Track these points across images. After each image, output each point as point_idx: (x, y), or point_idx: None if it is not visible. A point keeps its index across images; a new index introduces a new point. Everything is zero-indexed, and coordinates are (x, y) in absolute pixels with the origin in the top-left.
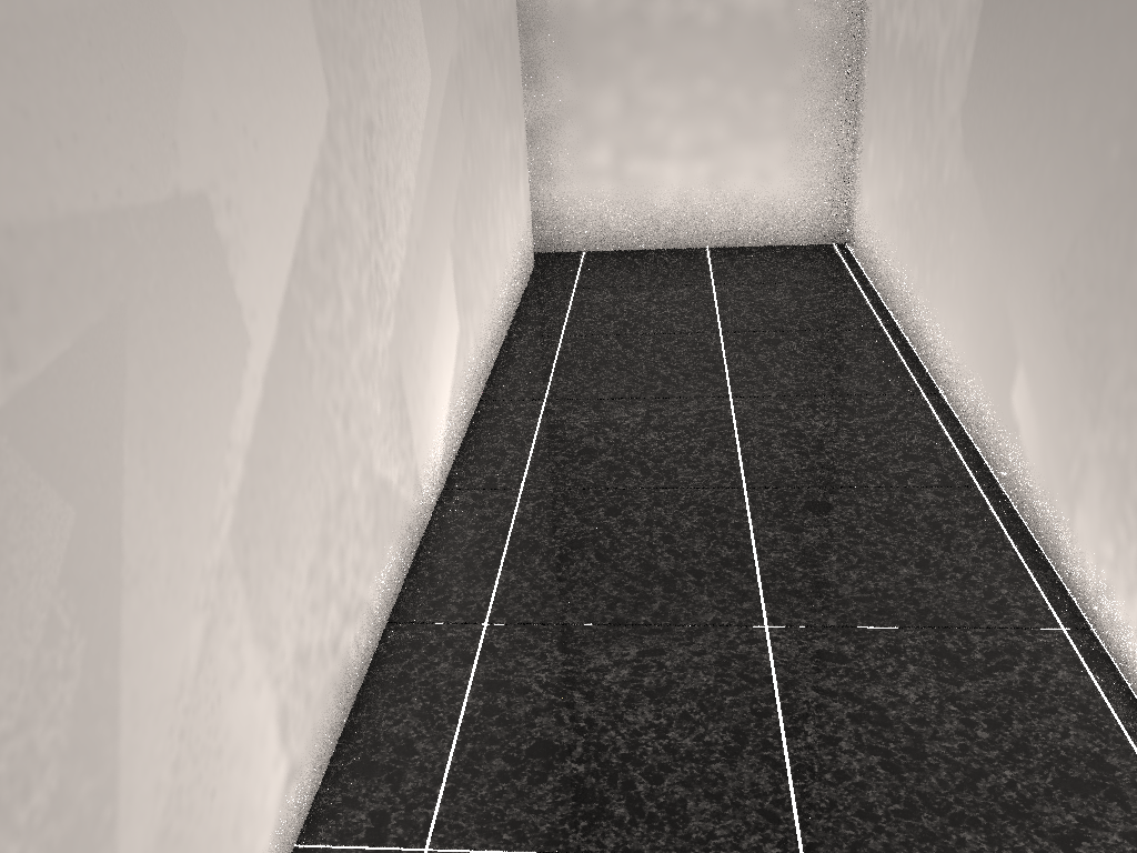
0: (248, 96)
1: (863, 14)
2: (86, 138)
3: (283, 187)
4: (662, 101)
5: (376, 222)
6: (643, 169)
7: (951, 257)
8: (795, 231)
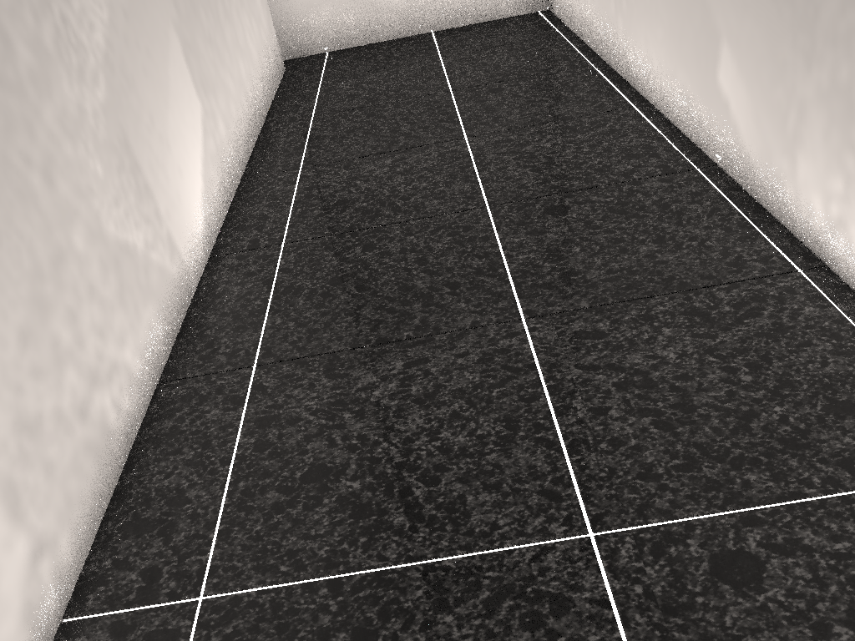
0: None
1: None
2: None
3: None
4: None
5: None
6: None
7: None
8: (505, 5)
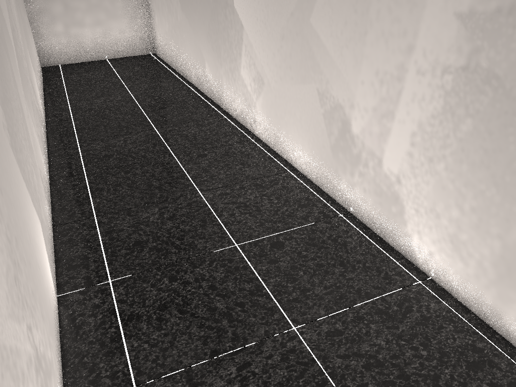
0: None
1: None
2: None
3: (5, 10)
4: (79, 6)
5: (16, 29)
6: (77, 31)
7: (185, 41)
8: (137, 50)
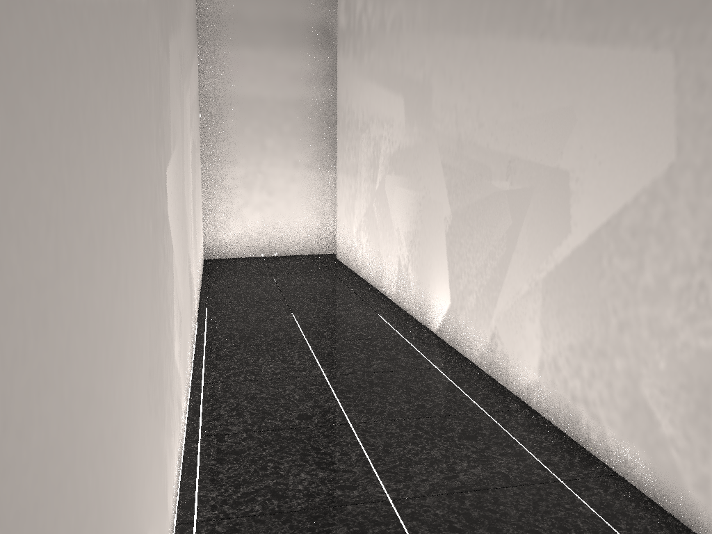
0: (602, 143)
1: None
2: (537, 144)
3: (612, 187)
4: None
5: None
6: None
7: None
8: None
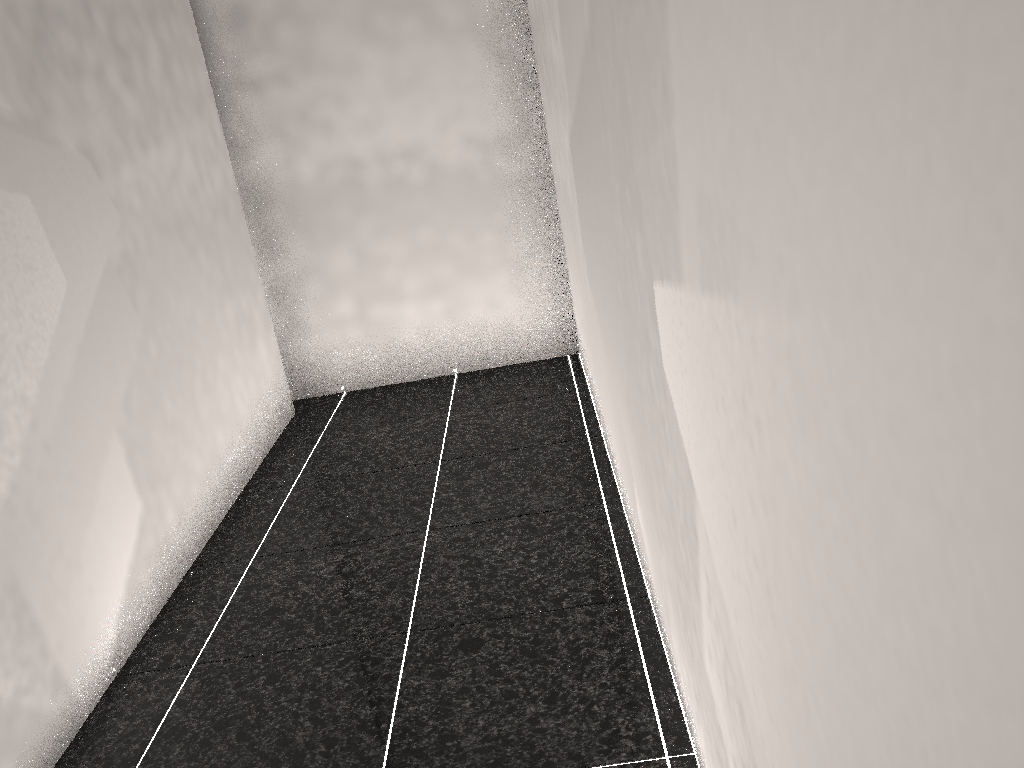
0: None
1: (550, 158)
2: None
3: None
4: (390, 252)
5: None
6: (385, 312)
7: (602, 374)
8: (532, 349)
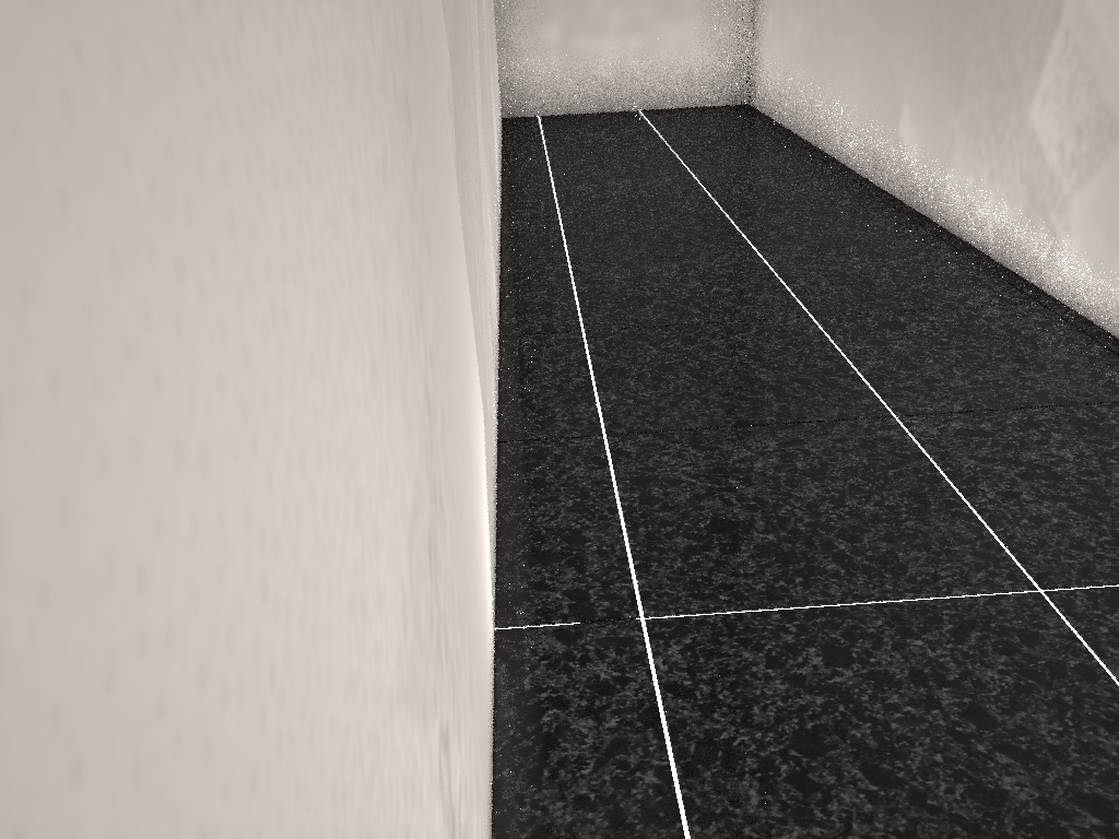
0: None
1: None
2: None
3: None
4: None
5: None
6: (586, 44)
7: (846, 60)
8: (709, 95)
